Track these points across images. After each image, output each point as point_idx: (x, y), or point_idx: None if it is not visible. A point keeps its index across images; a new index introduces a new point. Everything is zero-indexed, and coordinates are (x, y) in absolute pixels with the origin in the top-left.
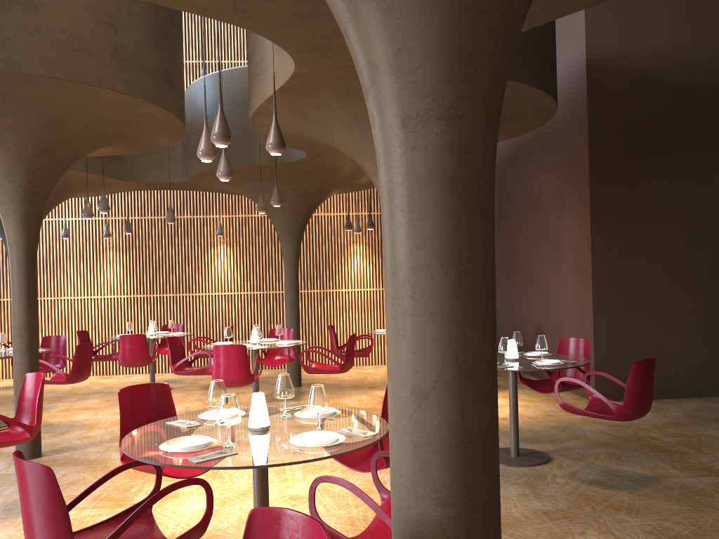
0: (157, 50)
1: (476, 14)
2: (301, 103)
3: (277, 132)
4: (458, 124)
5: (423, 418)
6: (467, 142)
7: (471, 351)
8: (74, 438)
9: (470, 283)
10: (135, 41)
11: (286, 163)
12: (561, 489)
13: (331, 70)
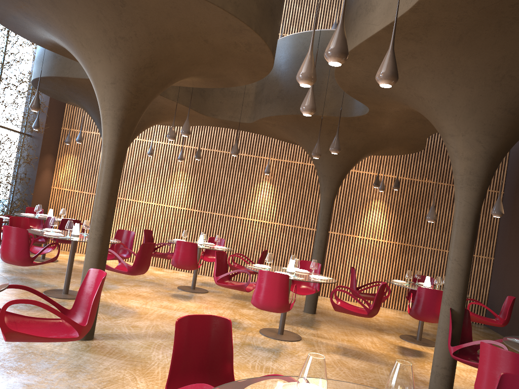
0: None
1: None
2: (401, 47)
3: (393, 61)
4: None
5: None
6: None
7: None
8: (123, 326)
9: None
10: None
11: (345, 118)
12: None
13: (461, 3)
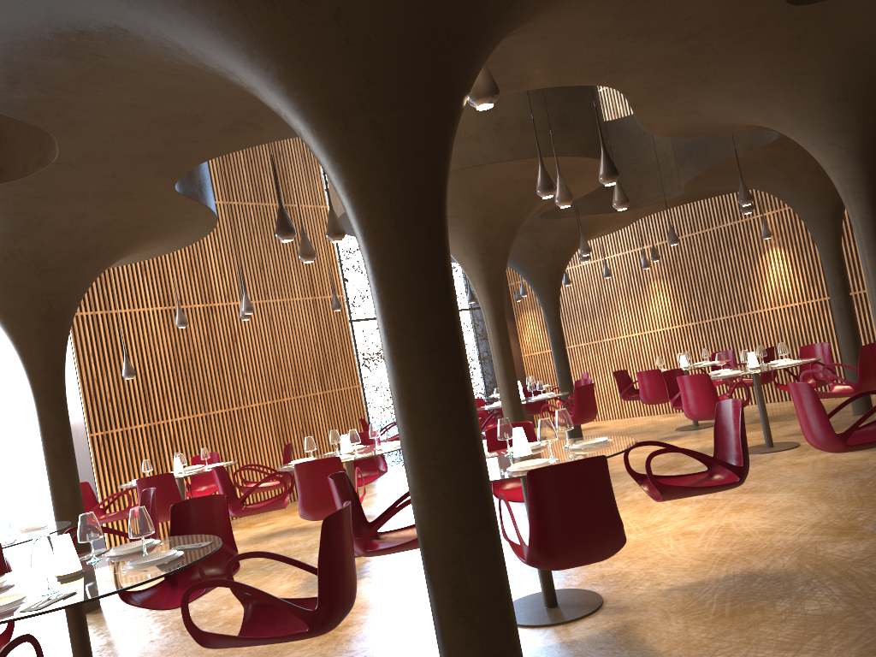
0: (541, 104)
1: (357, 160)
2: (673, 105)
3: (605, 162)
4: (374, 235)
5: (400, 442)
6: (383, 245)
7: (413, 393)
8: None
9: (405, 344)
10: (515, 107)
11: (768, 146)
12: None
13: (652, 75)
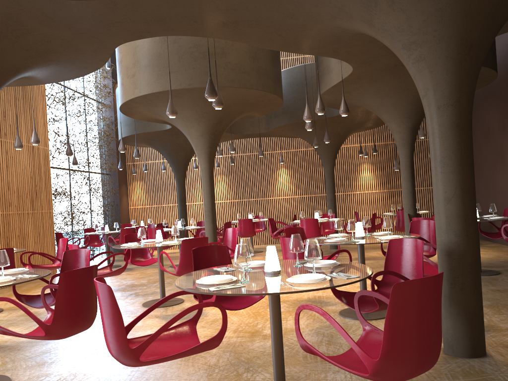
0: (273, 66)
1: (464, 70)
2: (349, 86)
3: (345, 104)
4: (458, 107)
5: (449, 207)
6: (462, 112)
7: (466, 184)
8: None
9: (465, 160)
10: (265, 64)
11: (329, 117)
12: (507, 283)
13: (370, 70)
